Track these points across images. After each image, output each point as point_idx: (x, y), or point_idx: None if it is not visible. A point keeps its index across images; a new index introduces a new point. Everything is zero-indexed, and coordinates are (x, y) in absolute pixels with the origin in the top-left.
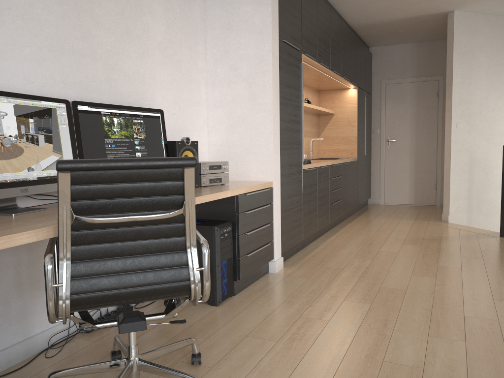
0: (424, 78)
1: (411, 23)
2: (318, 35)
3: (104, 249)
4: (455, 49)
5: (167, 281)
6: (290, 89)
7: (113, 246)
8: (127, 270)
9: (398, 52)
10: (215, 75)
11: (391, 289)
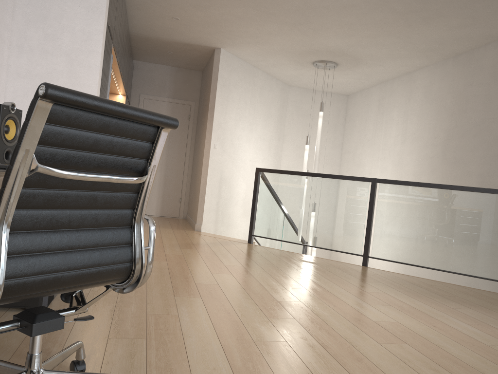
0: (179, 100)
1: (182, 48)
2: (120, 32)
3: (50, 217)
4: (219, 81)
5: (112, 262)
6: (105, 78)
7: (61, 214)
8: (72, 247)
9: (159, 72)
10: (24, 38)
11: (206, 285)
